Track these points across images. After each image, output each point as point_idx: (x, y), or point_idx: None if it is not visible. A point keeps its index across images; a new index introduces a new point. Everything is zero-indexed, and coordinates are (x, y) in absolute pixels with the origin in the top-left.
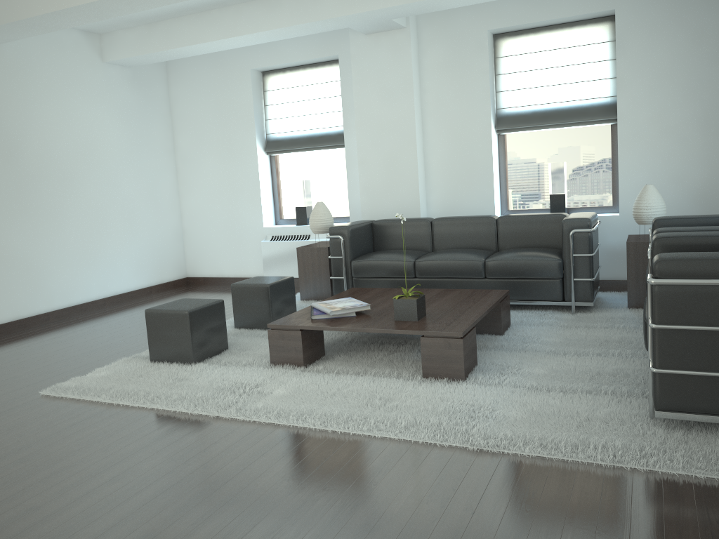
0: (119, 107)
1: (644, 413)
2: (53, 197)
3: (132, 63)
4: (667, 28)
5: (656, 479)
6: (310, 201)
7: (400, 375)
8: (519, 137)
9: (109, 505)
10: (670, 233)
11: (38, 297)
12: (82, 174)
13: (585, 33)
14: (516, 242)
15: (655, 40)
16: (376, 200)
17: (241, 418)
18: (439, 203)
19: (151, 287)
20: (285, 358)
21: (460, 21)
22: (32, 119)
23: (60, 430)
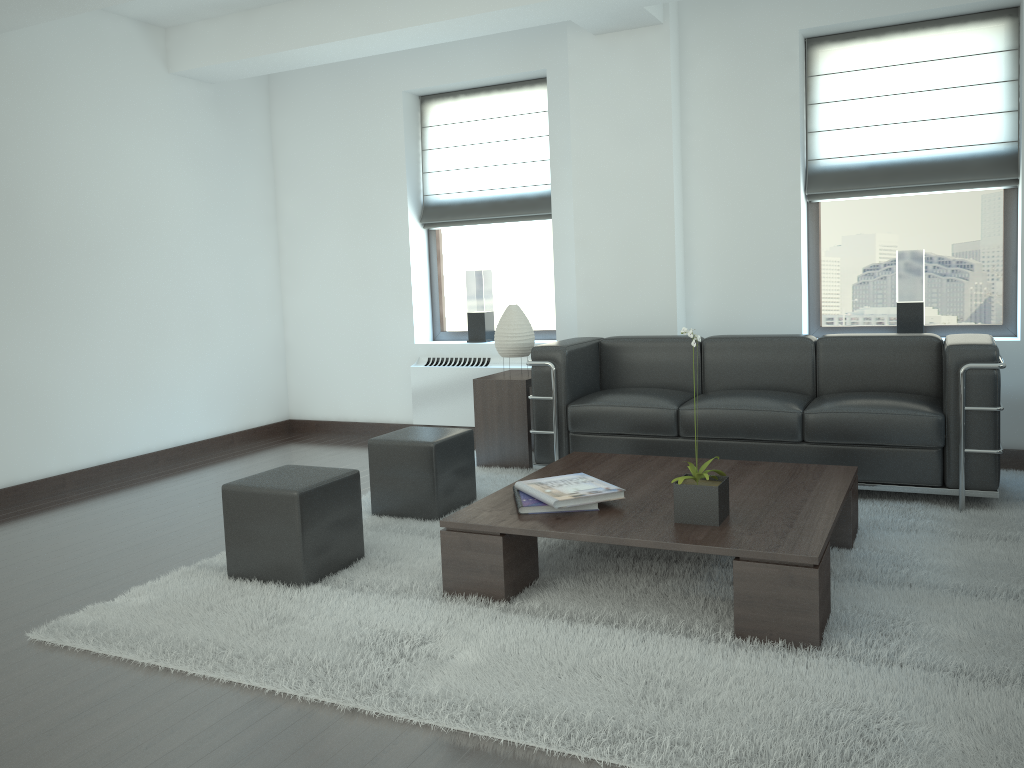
0: (191, 145)
1: None
2: (80, 286)
3: (215, 76)
4: None
5: None
6: (491, 303)
7: (691, 630)
8: (843, 208)
9: None
10: None
11: (49, 448)
12: (128, 250)
13: (964, 36)
14: (849, 381)
15: None
16: (602, 304)
17: (401, 716)
18: (707, 312)
19: (232, 434)
20: (471, 585)
21: (753, 15)
22: (50, 158)
23: (53, 726)
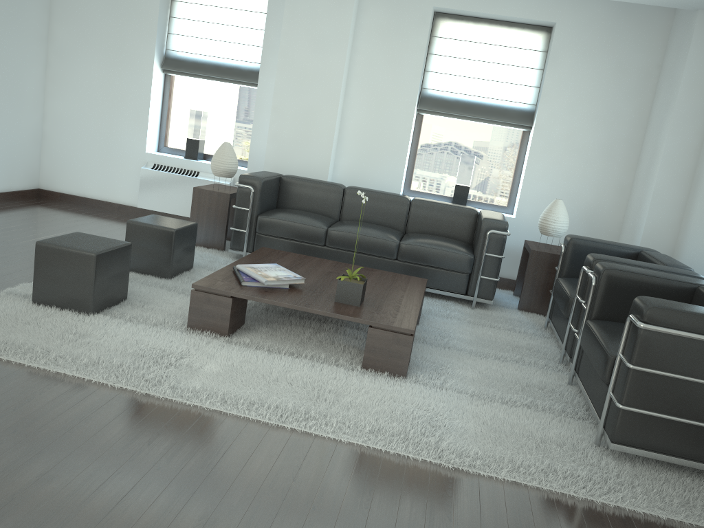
0: None
1: (587, 437)
2: None
3: None
4: (597, 54)
5: (627, 518)
6: (204, 135)
7: (338, 362)
8: (436, 121)
9: (51, 520)
10: (615, 265)
11: None
12: None
13: (521, 36)
14: (425, 227)
15: (584, 63)
16: (283, 152)
17: (178, 400)
18: (346, 169)
19: None
20: (206, 325)
21: None
22: None
23: None
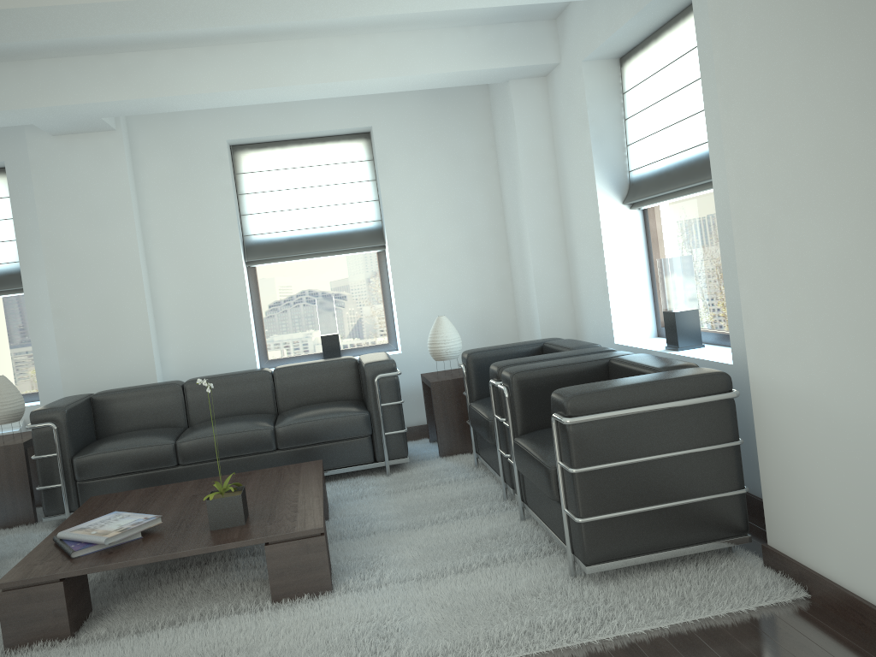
0: None
1: (561, 572)
2: None
3: None
4: (427, 149)
5: (631, 644)
6: None
7: (239, 608)
8: (273, 270)
9: None
10: (522, 366)
11: None
12: None
13: (339, 150)
14: (300, 398)
15: (416, 161)
16: (85, 364)
17: None
18: (179, 359)
19: None
20: (34, 633)
21: (190, 126)
22: None
23: None
